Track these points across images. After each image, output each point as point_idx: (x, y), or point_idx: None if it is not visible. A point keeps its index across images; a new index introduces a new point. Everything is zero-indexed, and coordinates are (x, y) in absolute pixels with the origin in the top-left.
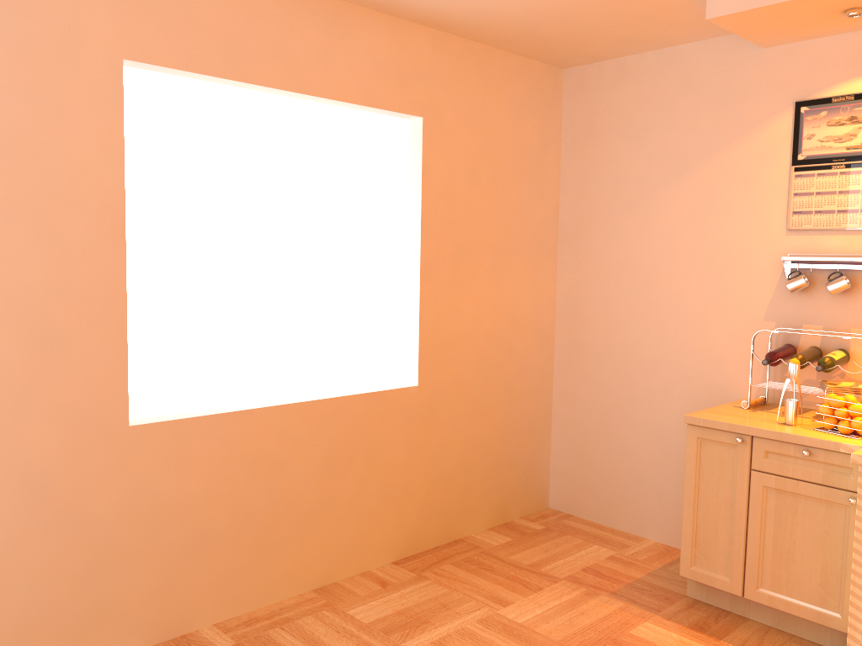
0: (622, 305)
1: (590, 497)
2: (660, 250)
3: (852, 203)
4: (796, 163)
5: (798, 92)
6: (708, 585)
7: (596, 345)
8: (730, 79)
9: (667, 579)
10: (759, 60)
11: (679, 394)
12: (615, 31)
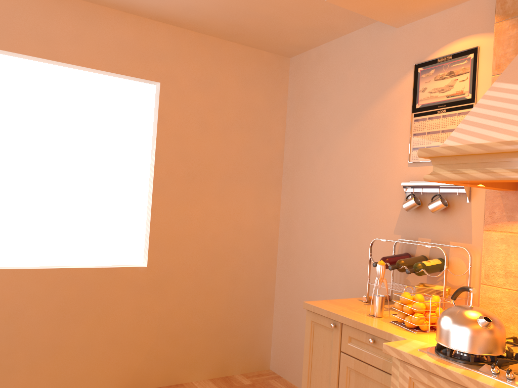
0: (313, 221)
1: (291, 364)
2: (335, 180)
3: None
4: (415, 111)
5: (417, 57)
6: None
7: (299, 250)
8: (377, 53)
9: None
10: (394, 37)
11: (343, 289)
12: (293, 22)
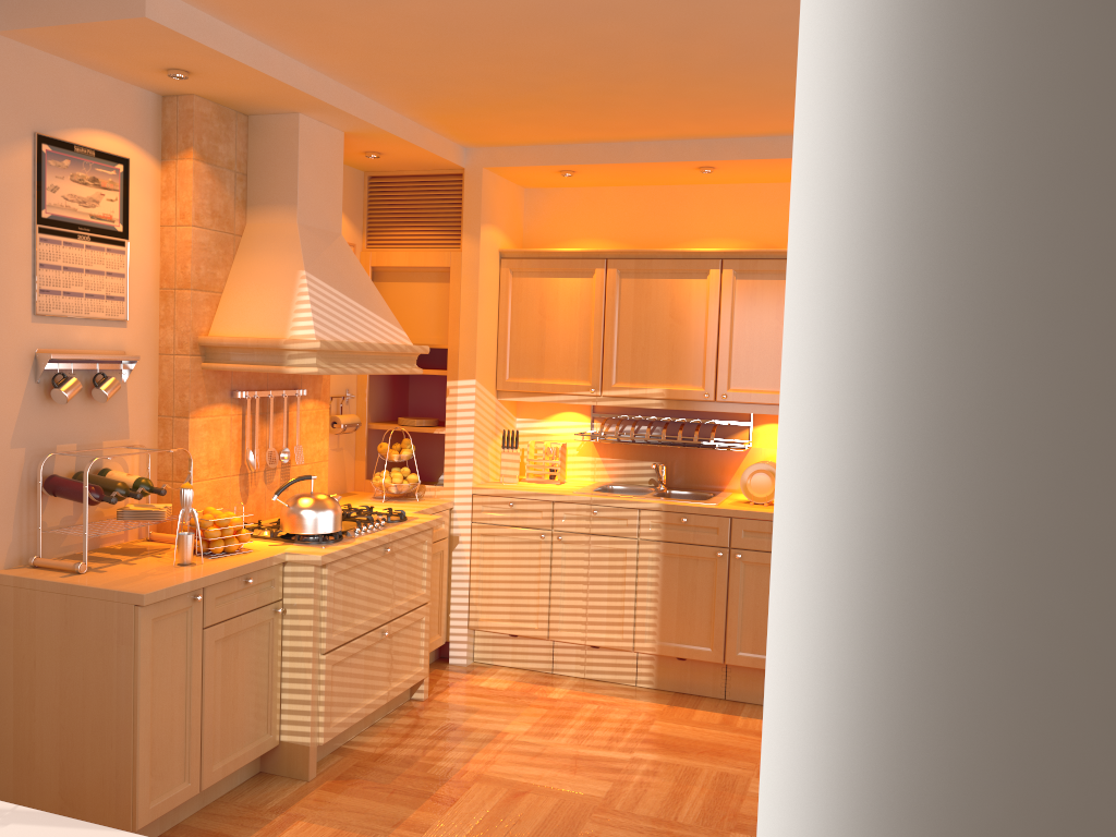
0: None
1: None
2: None
3: (99, 287)
4: (41, 221)
5: (38, 120)
6: (170, 810)
7: None
8: None
9: None
10: None
11: None
12: None
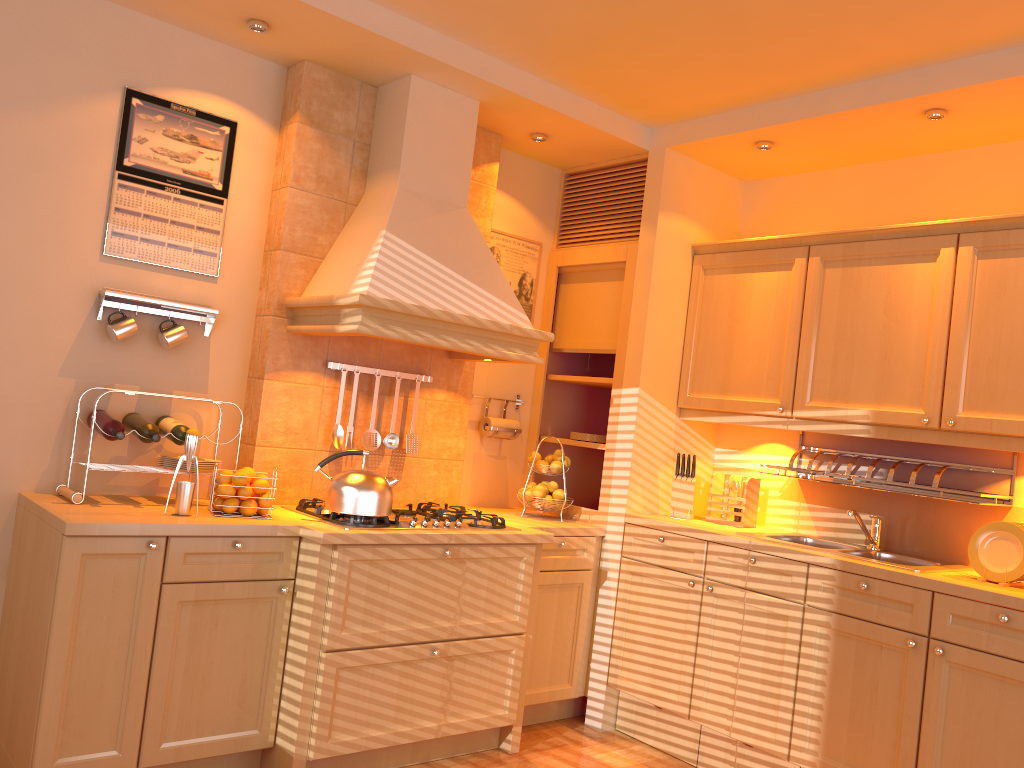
0: None
1: None
2: None
3: (185, 239)
4: (122, 169)
5: (130, 76)
6: None
7: None
8: (31, 9)
9: None
10: (80, 7)
11: None
12: None
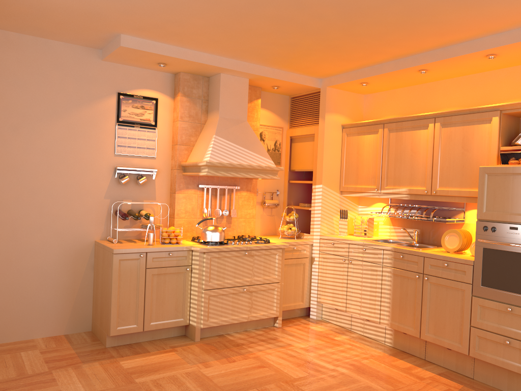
0: (10, 193)
1: None
2: (39, 159)
3: (143, 144)
4: (119, 122)
5: (119, 87)
6: (126, 333)
7: None
8: (83, 70)
9: (85, 347)
10: (99, 66)
11: (55, 244)
12: (45, 23)
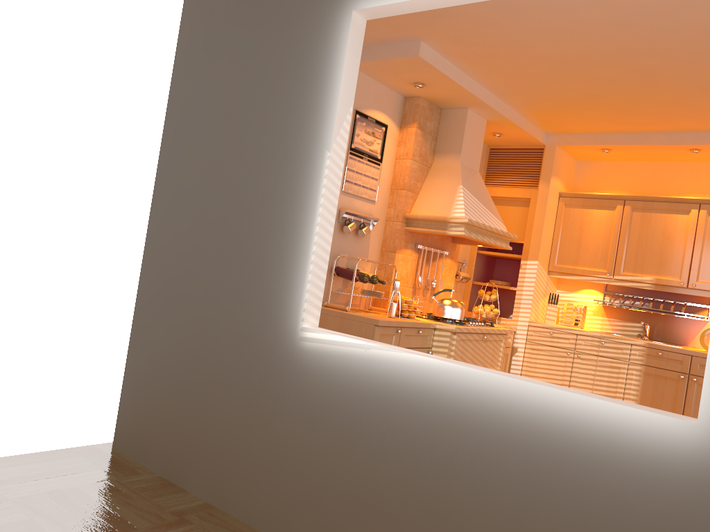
0: None
1: None
2: None
3: (367, 183)
4: (350, 149)
5: (356, 103)
6: None
7: None
8: None
9: None
10: None
11: None
12: None
